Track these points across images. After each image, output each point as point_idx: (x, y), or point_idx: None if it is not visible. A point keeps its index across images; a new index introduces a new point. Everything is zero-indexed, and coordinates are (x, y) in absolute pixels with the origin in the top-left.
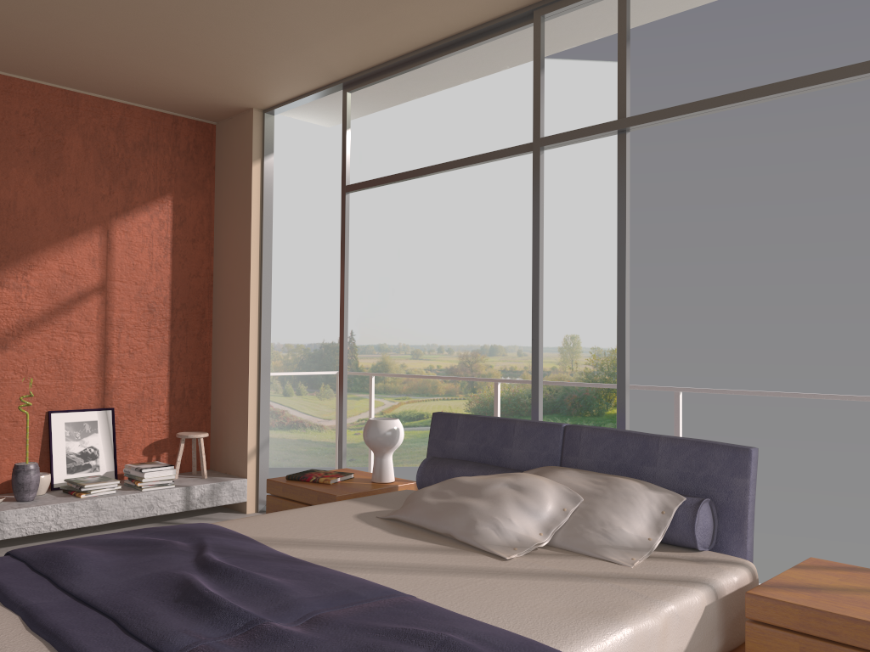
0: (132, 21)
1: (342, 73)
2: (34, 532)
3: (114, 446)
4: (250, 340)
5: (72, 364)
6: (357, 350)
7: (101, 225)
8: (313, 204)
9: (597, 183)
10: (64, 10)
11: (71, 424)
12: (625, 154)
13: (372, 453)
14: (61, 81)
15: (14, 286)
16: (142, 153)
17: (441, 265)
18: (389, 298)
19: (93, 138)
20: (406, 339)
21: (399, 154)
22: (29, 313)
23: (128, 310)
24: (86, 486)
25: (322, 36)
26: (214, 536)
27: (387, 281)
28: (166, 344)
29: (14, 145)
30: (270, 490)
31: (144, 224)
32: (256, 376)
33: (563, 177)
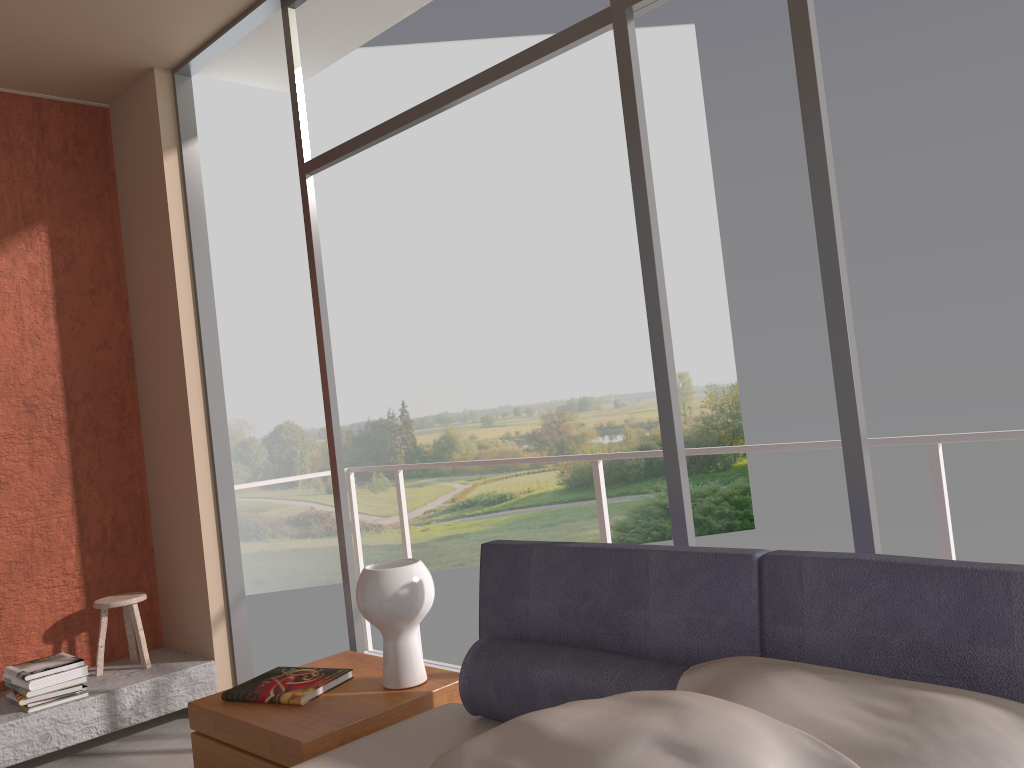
0: None
1: None
2: None
3: None
4: (193, 437)
5: None
6: (412, 424)
7: None
8: (335, 248)
9: (688, 179)
10: None
11: None
12: None
13: None
14: None
15: None
16: None
17: (505, 305)
18: (445, 354)
19: None
20: (472, 403)
21: (436, 173)
22: None
23: None
24: None
25: None
26: None
27: (440, 333)
28: (63, 460)
29: None
30: (195, 724)
31: (1, 274)
32: (210, 494)
33: None
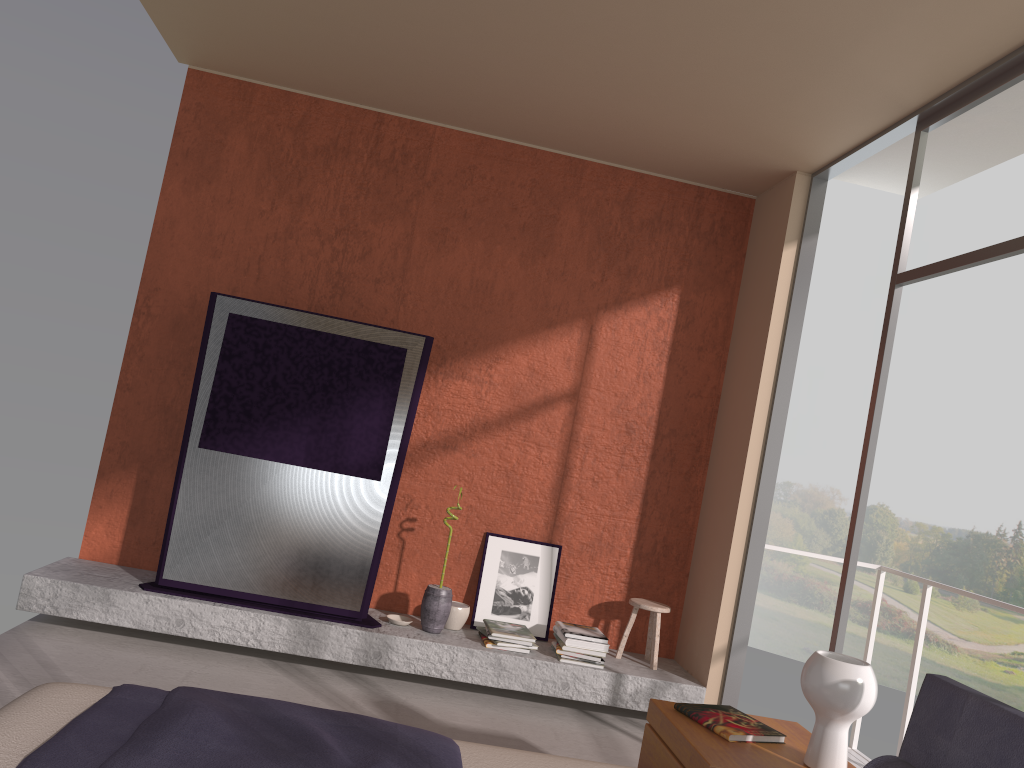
0: (602, 49)
1: (912, 100)
2: (423, 672)
3: (552, 593)
4: (741, 491)
5: (523, 482)
6: None
7: (585, 318)
8: (984, 339)
9: None
10: (528, 44)
11: (508, 554)
12: None
13: (909, 710)
14: (563, 145)
15: (475, 379)
16: (649, 233)
17: None
18: None
19: (592, 214)
20: None
21: None
22: (486, 413)
23: (600, 426)
24: (493, 633)
25: (858, 35)
26: (396, 766)
27: None
28: (641, 478)
29: (502, 220)
30: (649, 717)
31: (637, 322)
32: (742, 545)
33: None
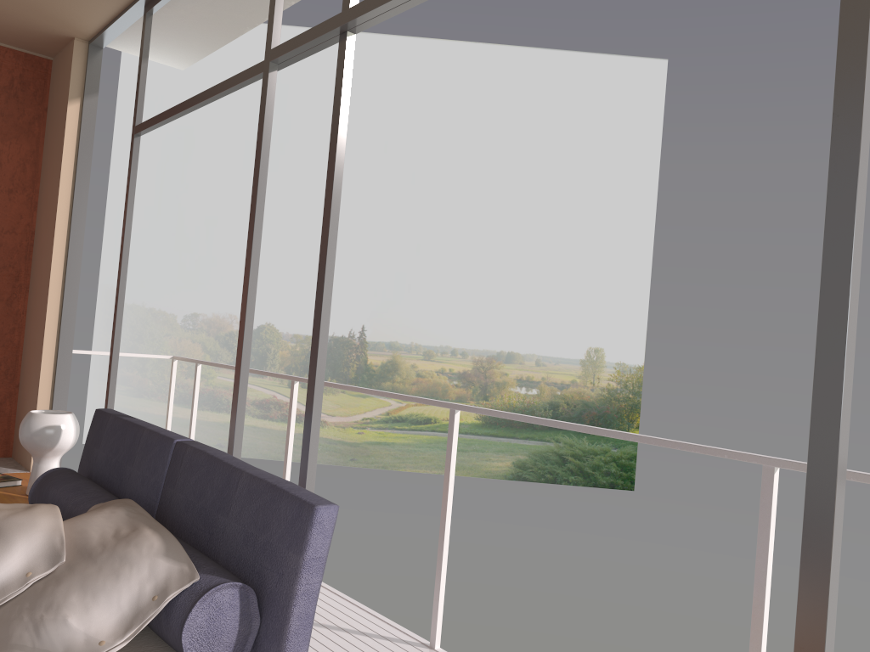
0: None
1: None
2: None
3: None
4: (48, 309)
5: None
6: (367, 346)
7: None
8: None
9: (636, 188)
10: None
11: None
12: (344, 64)
13: None
14: None
15: None
16: None
17: (461, 264)
18: (404, 294)
19: None
20: (419, 338)
21: (427, 146)
22: None
23: None
24: None
25: None
26: None
27: (404, 277)
28: None
29: None
30: None
31: None
32: (53, 352)
33: (599, 179)
